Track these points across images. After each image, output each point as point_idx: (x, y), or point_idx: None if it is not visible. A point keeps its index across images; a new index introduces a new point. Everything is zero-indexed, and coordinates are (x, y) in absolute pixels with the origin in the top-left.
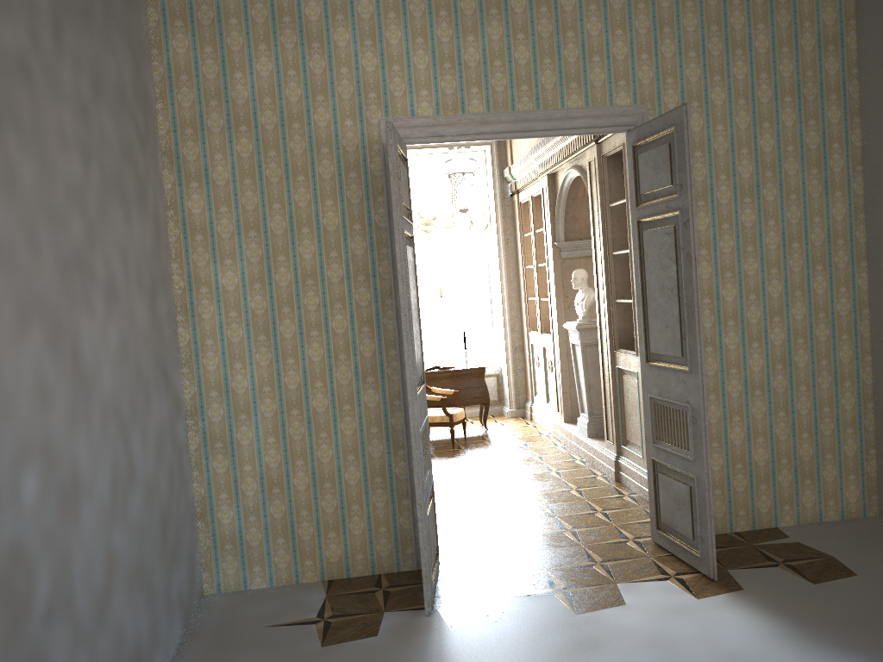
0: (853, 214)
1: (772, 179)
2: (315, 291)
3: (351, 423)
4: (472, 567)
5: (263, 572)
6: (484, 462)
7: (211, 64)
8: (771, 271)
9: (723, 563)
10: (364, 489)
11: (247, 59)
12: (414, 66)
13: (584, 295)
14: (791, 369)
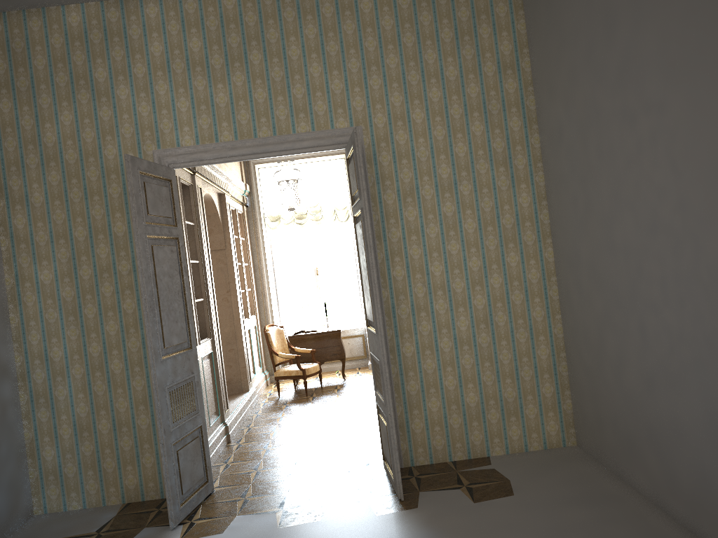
0: (537, 201)
1: (467, 177)
2: (110, 282)
3: (141, 381)
4: (236, 492)
5: (78, 497)
6: (319, 407)
7: (28, 118)
8: (471, 250)
9: (422, 486)
10: (153, 431)
11: (54, 113)
12: (178, 110)
13: None
14: (492, 327)
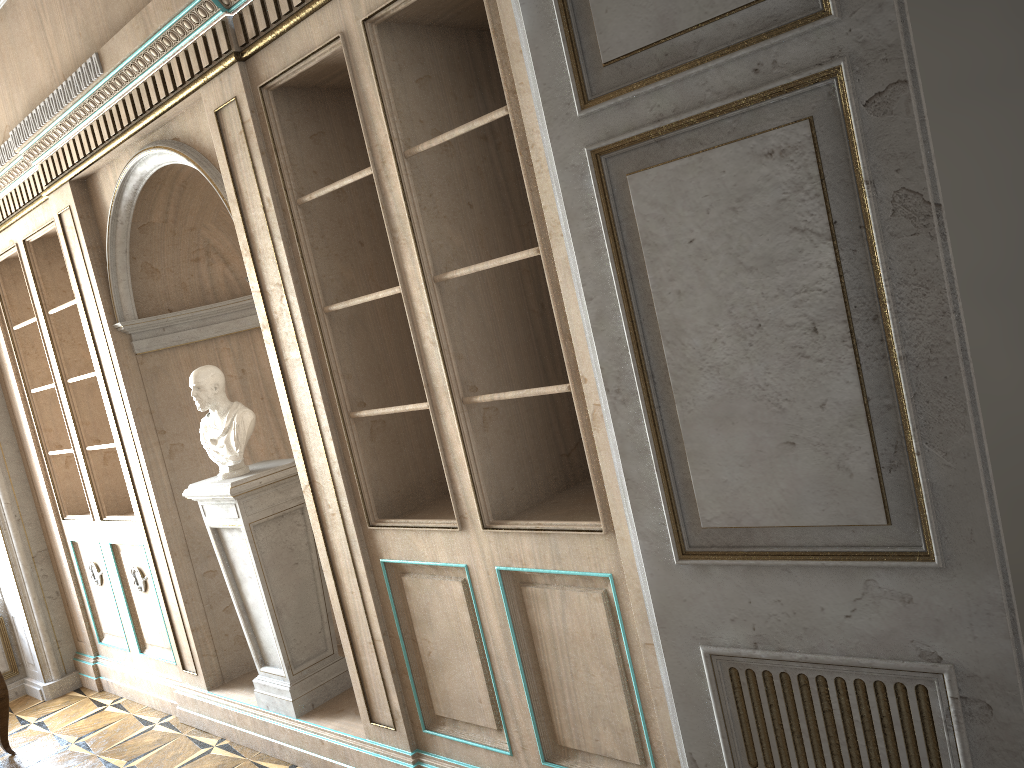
0: None
1: None
2: None
3: None
4: None
5: None
6: None
7: None
8: None
9: None
10: None
11: None
12: None
13: (228, 419)
14: None
